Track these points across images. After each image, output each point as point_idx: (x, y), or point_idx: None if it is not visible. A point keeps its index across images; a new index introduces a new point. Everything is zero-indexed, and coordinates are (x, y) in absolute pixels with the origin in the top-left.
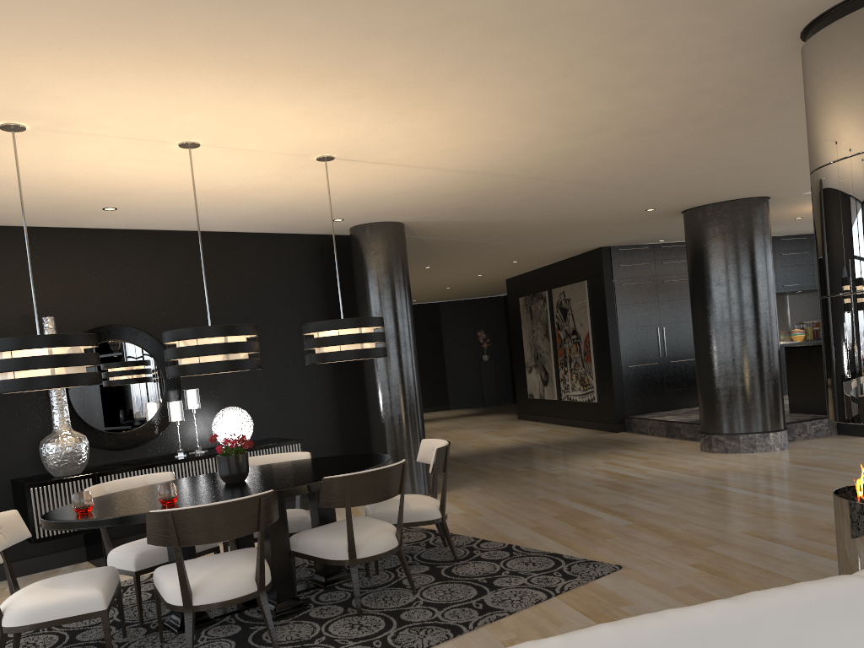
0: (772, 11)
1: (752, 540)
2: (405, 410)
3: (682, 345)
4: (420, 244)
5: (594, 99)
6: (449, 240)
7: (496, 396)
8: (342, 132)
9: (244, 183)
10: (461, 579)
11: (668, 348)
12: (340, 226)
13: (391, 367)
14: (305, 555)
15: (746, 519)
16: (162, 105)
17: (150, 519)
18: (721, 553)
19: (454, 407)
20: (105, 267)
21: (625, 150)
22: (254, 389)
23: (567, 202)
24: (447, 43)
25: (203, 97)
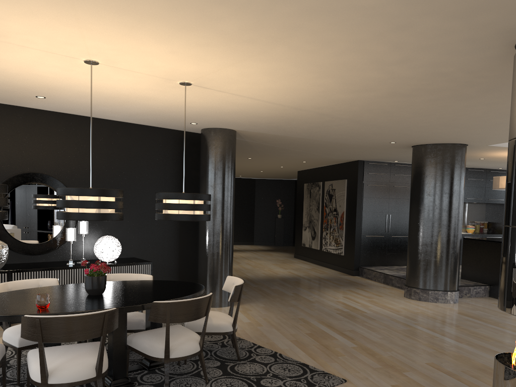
0: (501, 25)
1: (433, 371)
2: (221, 250)
3: (400, 227)
4: (246, 144)
5: (369, 69)
6: (264, 144)
7: (283, 240)
8: (197, 68)
9: (131, 92)
10: (239, 375)
11: (391, 228)
12: (195, 127)
13: (216, 221)
14: (135, 350)
15: (429, 353)
16: (70, 32)
17: (24, 321)
18: (412, 379)
19: (256, 244)
20: (36, 135)
21: (383, 104)
22: (126, 225)
23: (341, 131)
24: (273, 16)
25: (99, 30)
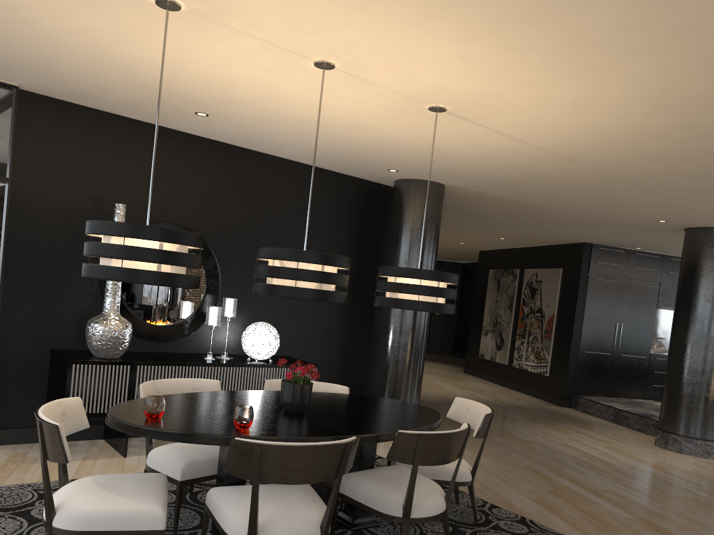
0: None
1: None
2: (411, 356)
3: (634, 342)
4: None
5: None
6: (468, 209)
7: (439, 347)
8: (476, 86)
9: (341, 117)
10: None
11: (622, 343)
12: (389, 176)
13: (407, 314)
14: (352, 500)
15: None
16: (332, 14)
17: (235, 447)
18: None
19: None
20: (177, 168)
21: (707, 163)
22: (281, 308)
23: (601, 199)
24: (679, 8)
25: (380, 14)
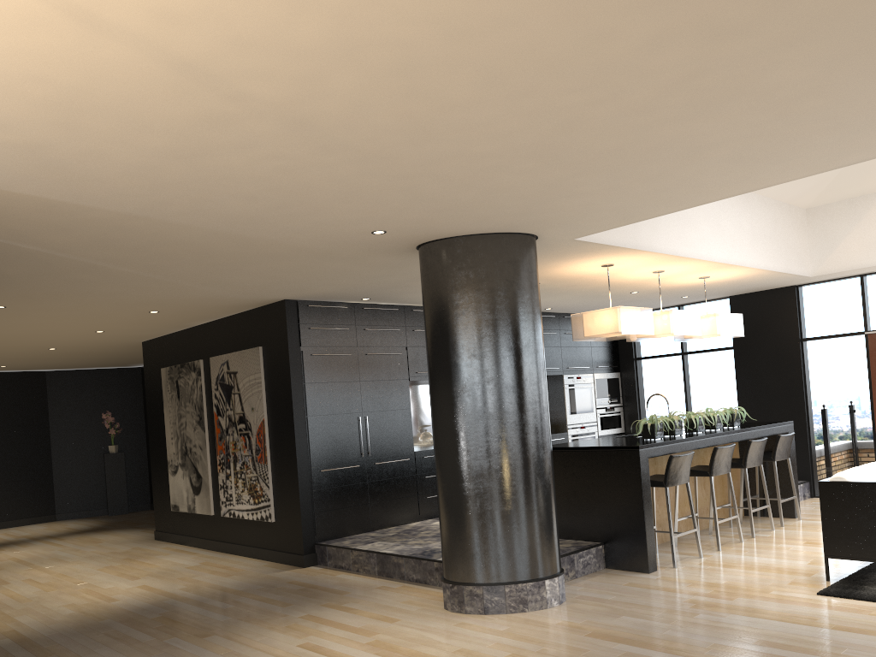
0: None
1: None
2: None
3: (389, 441)
4: None
5: None
6: (21, 246)
7: (127, 501)
8: None
9: None
10: None
11: (373, 445)
12: None
13: None
14: None
15: None
16: None
17: None
18: None
19: (63, 518)
20: None
21: (414, 9)
22: None
23: (251, 183)
24: None
25: None
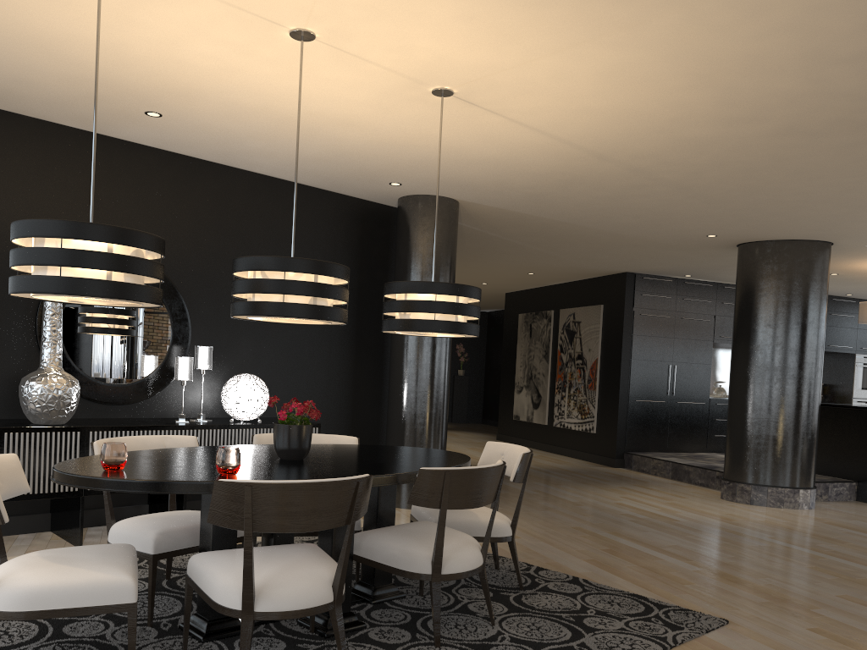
0: None
1: (857, 607)
2: (432, 408)
3: (690, 387)
4: None
5: (790, 71)
6: (488, 233)
7: (466, 414)
8: (487, 57)
9: (328, 109)
10: (540, 612)
11: (677, 388)
12: (391, 193)
13: (424, 358)
14: (369, 561)
15: (831, 581)
16: None
17: (219, 490)
18: (835, 619)
19: None
20: (126, 187)
21: (756, 153)
22: (268, 359)
23: (641, 210)
24: None
25: None
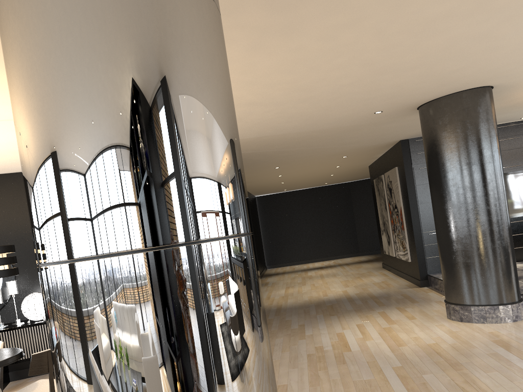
0: None
1: None
2: None
3: None
4: None
5: None
6: (243, 152)
7: None
8: None
9: None
10: None
11: None
12: None
13: None
14: None
15: None
16: None
17: None
18: None
19: (362, 254)
20: None
21: None
22: None
23: (277, 119)
24: None
25: None
